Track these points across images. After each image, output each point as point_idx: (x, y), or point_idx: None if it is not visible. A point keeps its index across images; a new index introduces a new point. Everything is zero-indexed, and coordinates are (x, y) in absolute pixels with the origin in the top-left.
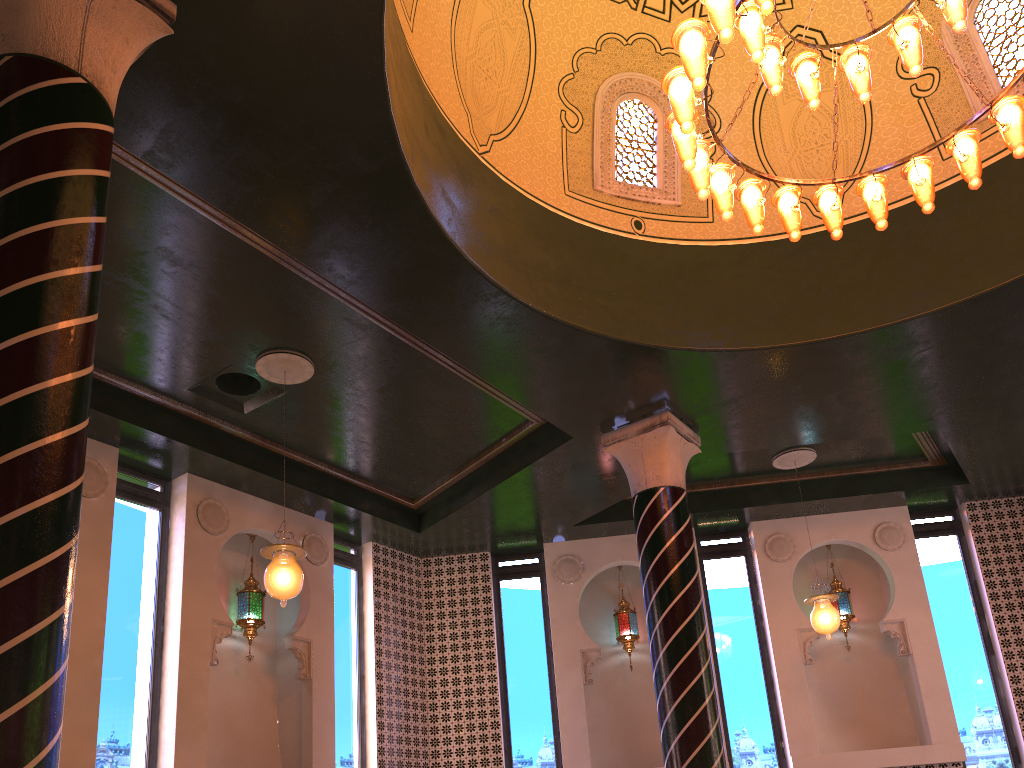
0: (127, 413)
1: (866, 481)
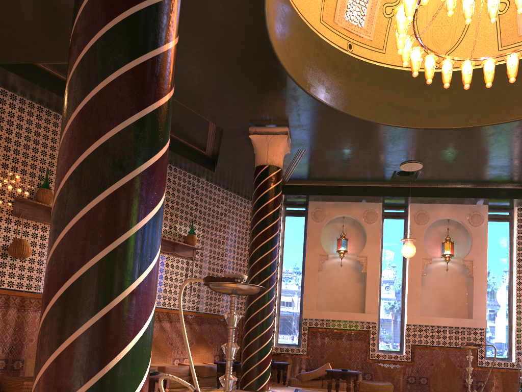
0: (376, 193)
1: None
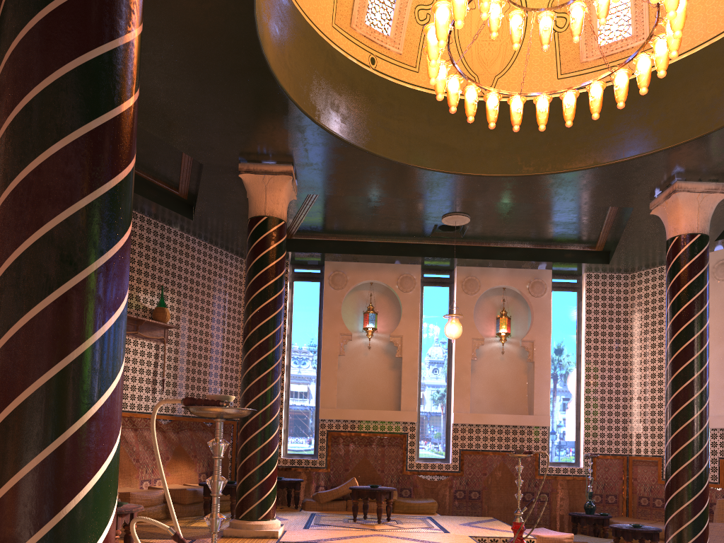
0: (412, 252)
1: None
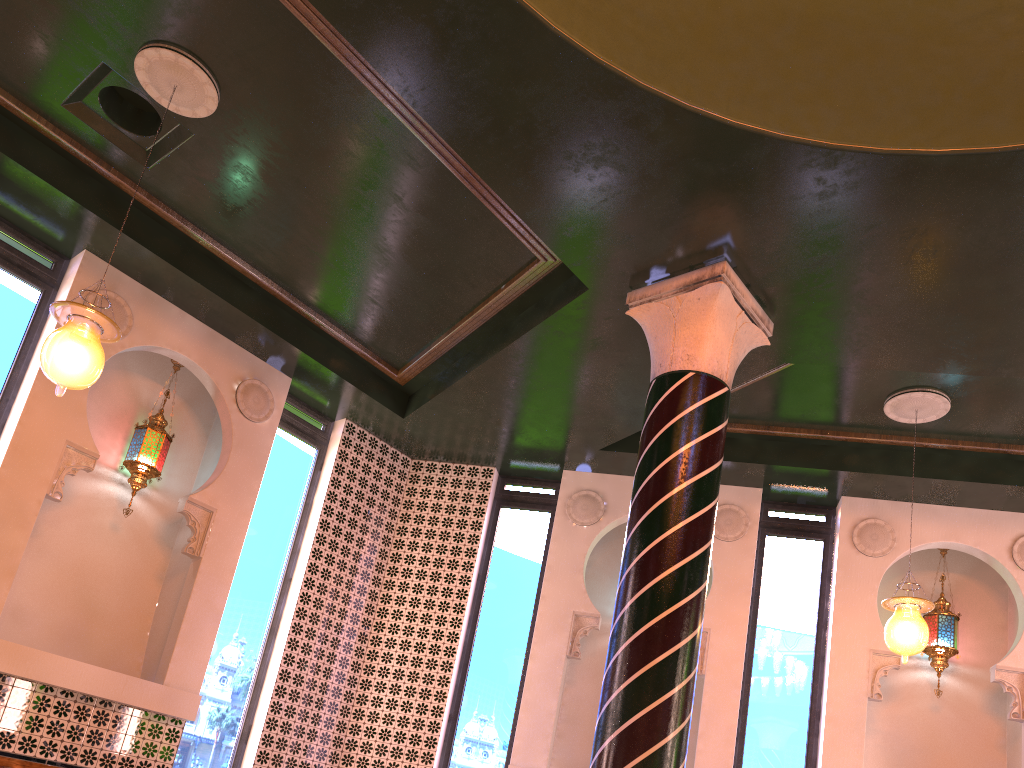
0: None
1: (1017, 467)
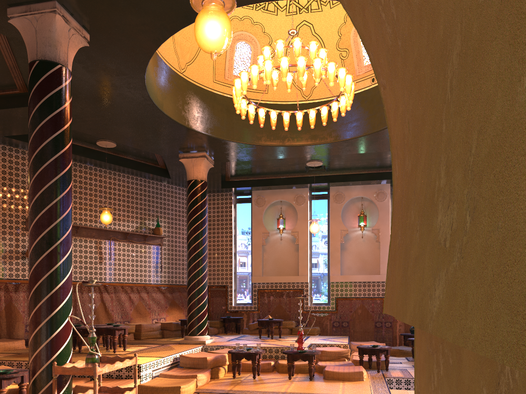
0: (300, 181)
1: None
